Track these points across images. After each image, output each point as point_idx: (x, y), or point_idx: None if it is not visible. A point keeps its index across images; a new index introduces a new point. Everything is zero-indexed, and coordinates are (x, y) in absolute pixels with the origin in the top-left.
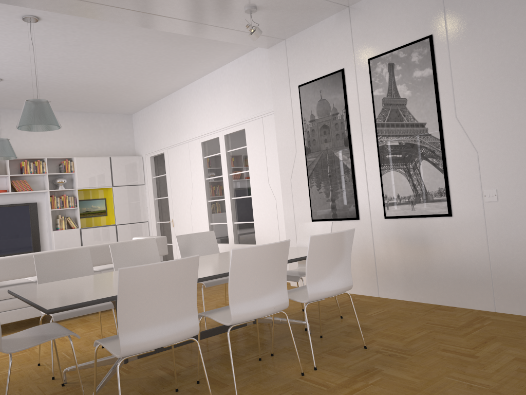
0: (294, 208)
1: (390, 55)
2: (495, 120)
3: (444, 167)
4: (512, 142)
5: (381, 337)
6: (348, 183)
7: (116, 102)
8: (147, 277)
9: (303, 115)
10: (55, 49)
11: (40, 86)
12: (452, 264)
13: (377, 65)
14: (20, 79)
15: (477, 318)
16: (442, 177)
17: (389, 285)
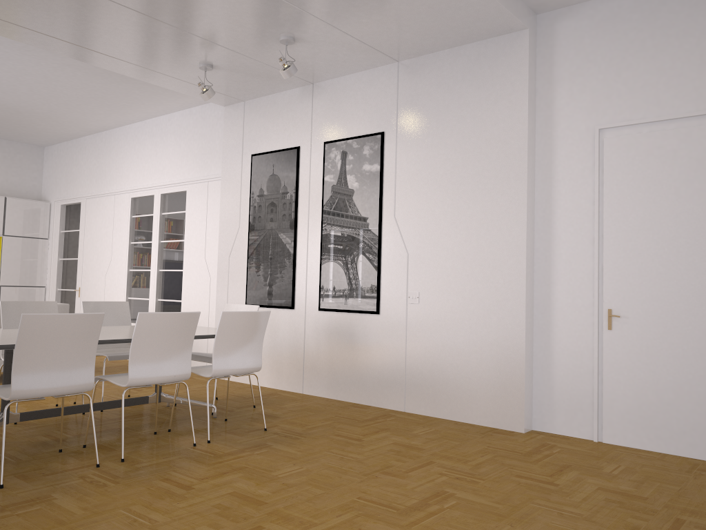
0: (228, 289)
1: (344, 143)
2: (426, 225)
3: (378, 264)
4: (436, 248)
5: (286, 423)
6: (287, 269)
7: (25, 129)
8: (49, 326)
9: (252, 188)
10: None
11: None
12: (374, 362)
13: (331, 150)
14: None
15: (385, 415)
16: (375, 274)
17: (314, 381)
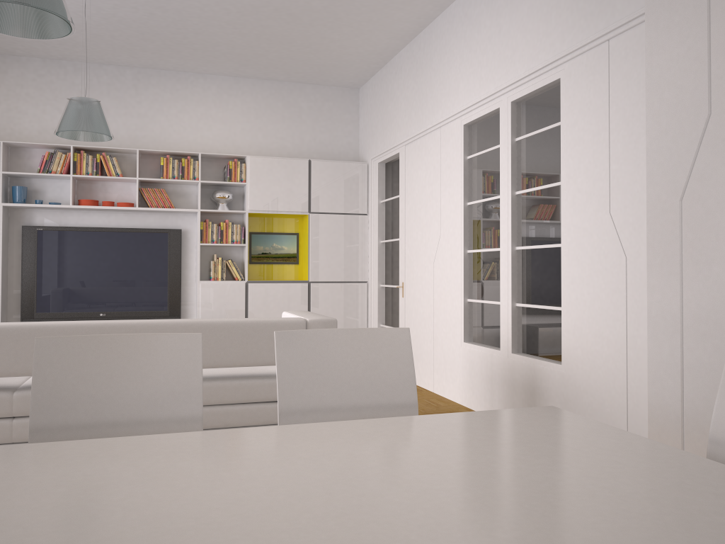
0: (683, 285)
1: None
2: None
3: None
4: None
5: None
6: None
7: (321, 56)
8: None
9: None
10: None
11: (171, 9)
12: None
13: None
14: None
15: None
16: None
17: None
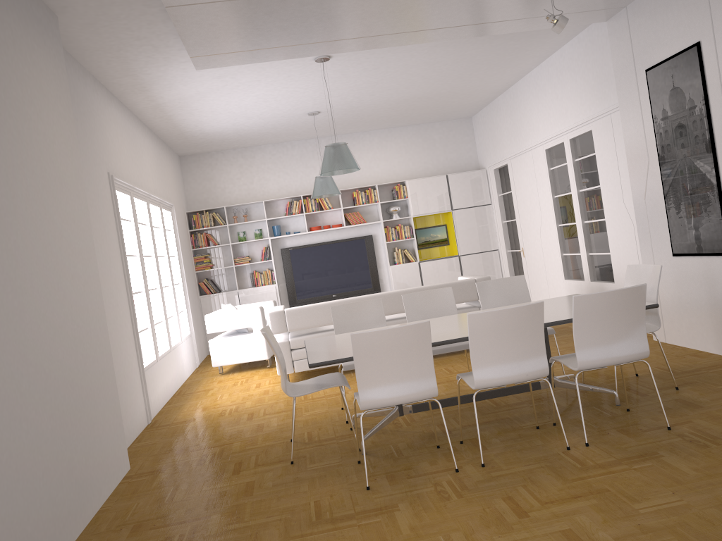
0: (650, 238)
1: None
2: None
3: None
4: None
5: (705, 418)
6: (713, 205)
7: (446, 109)
8: (376, 341)
9: (653, 112)
10: (357, 77)
11: (357, 110)
12: None
13: None
14: (336, 108)
15: None
16: None
17: None
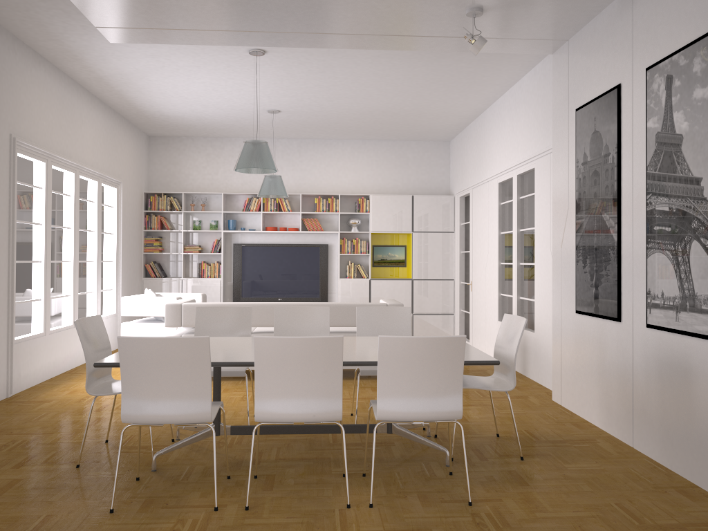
0: (561, 290)
1: (669, 62)
2: None
3: None
4: None
5: (518, 499)
6: (612, 264)
7: (418, 128)
8: (144, 350)
9: (576, 155)
10: (304, 78)
11: (320, 115)
12: None
13: (654, 78)
14: (296, 110)
15: None
16: None
17: (644, 433)
